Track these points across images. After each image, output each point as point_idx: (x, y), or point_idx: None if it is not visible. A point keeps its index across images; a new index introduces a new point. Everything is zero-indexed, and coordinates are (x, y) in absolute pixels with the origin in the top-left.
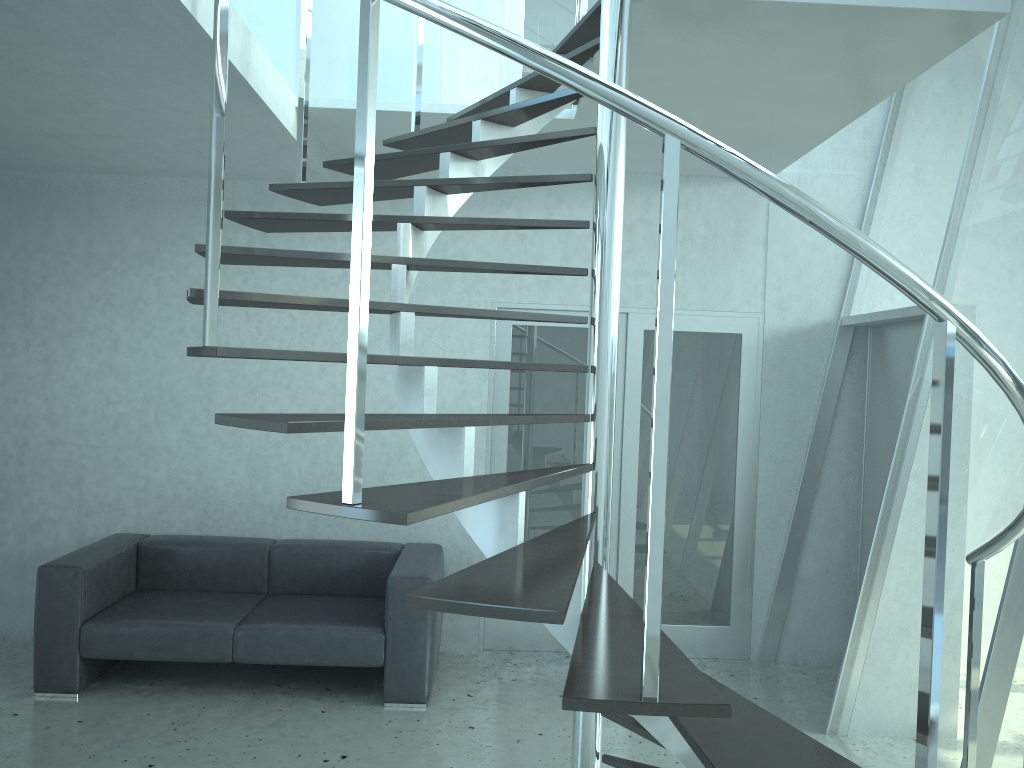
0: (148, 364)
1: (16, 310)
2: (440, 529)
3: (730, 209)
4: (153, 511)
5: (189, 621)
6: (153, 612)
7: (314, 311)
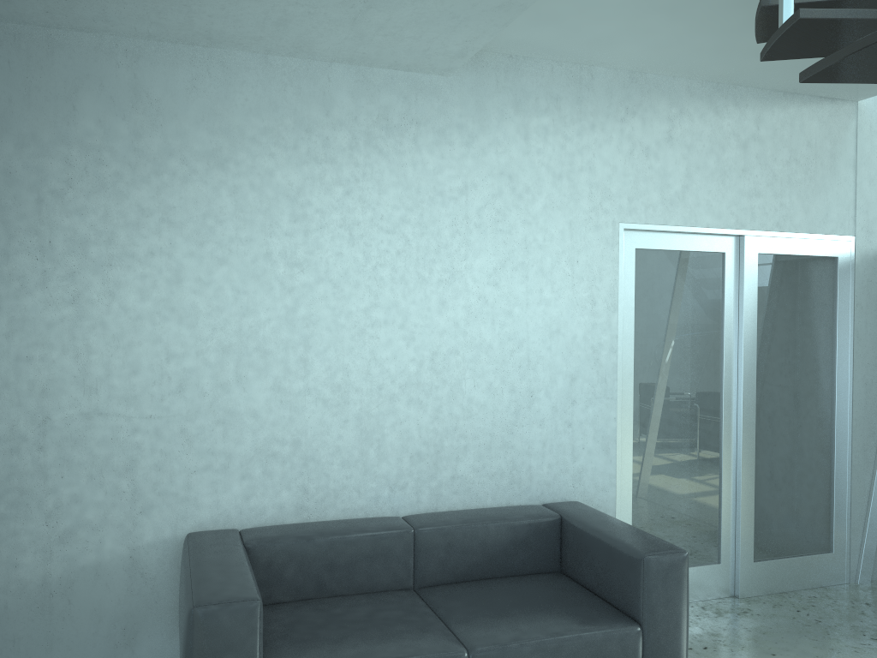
0: (224, 302)
1: (25, 228)
2: (573, 483)
3: (826, 130)
4: (236, 497)
5: (404, 650)
6: (335, 643)
7: (431, 232)
